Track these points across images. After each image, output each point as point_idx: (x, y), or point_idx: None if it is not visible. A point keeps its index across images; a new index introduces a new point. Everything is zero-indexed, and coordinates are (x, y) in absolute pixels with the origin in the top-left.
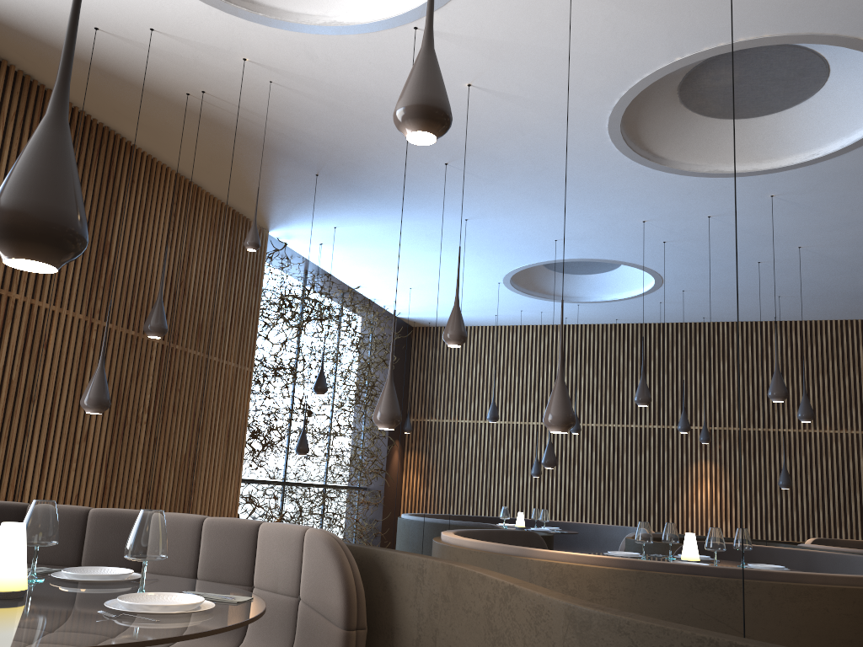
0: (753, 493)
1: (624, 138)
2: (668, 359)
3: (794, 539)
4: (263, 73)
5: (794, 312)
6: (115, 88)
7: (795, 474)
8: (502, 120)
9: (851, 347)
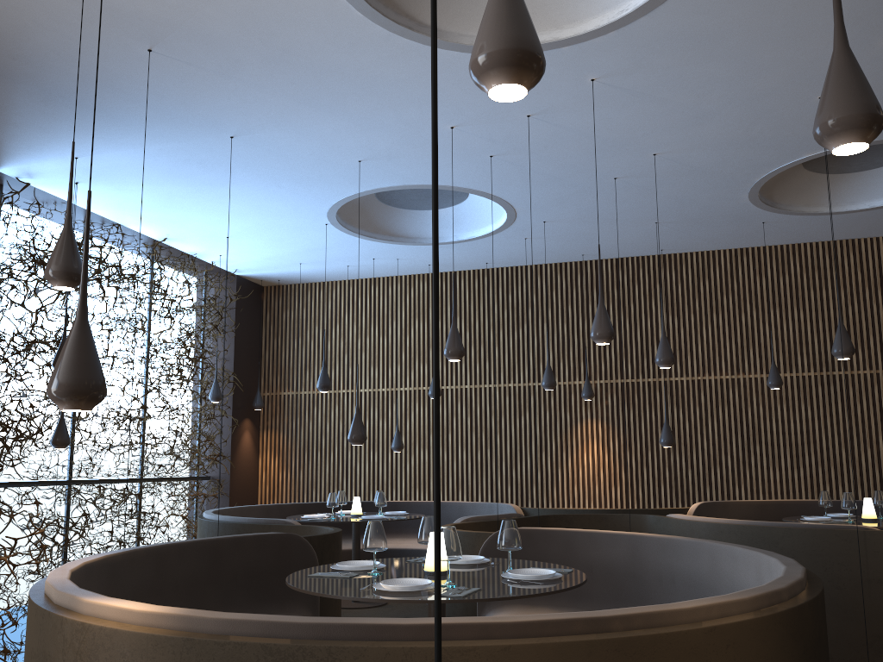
0: (644, 453)
1: None
2: (548, 305)
3: (690, 502)
4: None
5: (680, 241)
6: None
7: (690, 428)
8: None
9: (747, 279)
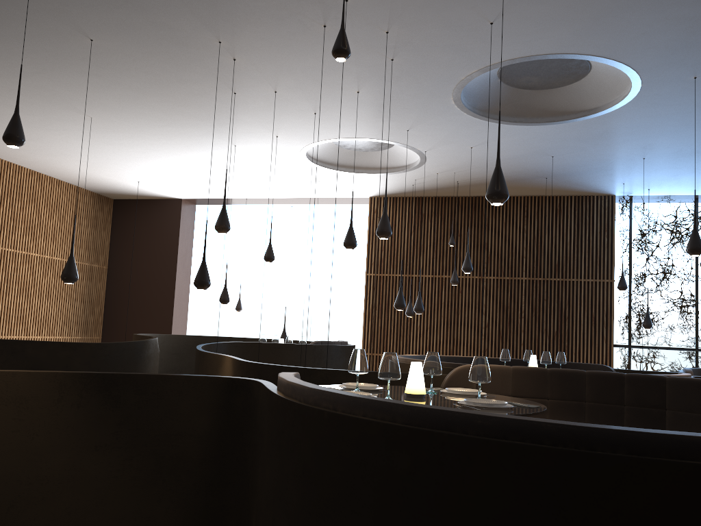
0: None
1: (549, 121)
2: None
3: None
4: (448, 172)
5: None
6: (449, 190)
7: None
8: (509, 144)
9: None
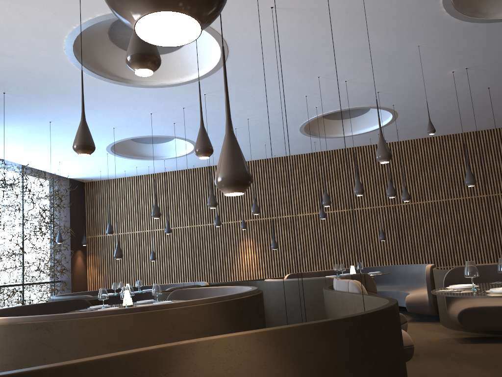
0: (272, 252)
1: (92, 71)
2: None
3: None
4: None
5: (281, 151)
6: None
7: (292, 239)
8: (11, 67)
9: (315, 167)
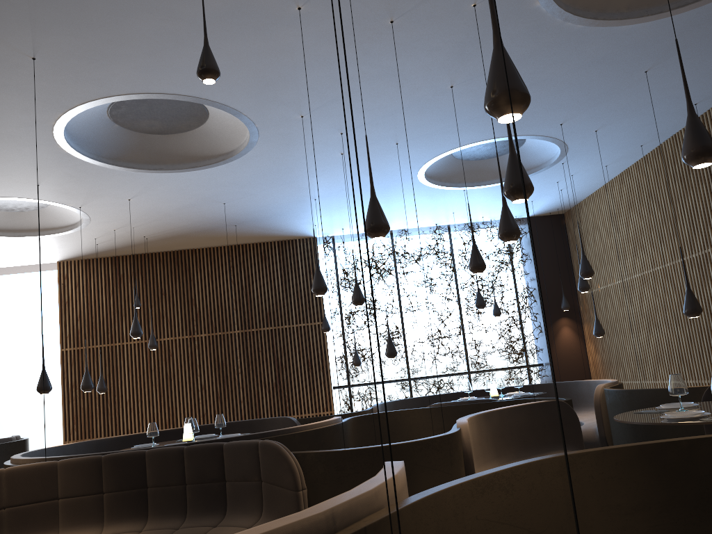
0: None
1: (191, 167)
2: None
3: None
4: (126, 228)
5: None
6: (144, 246)
7: None
8: (168, 193)
9: None
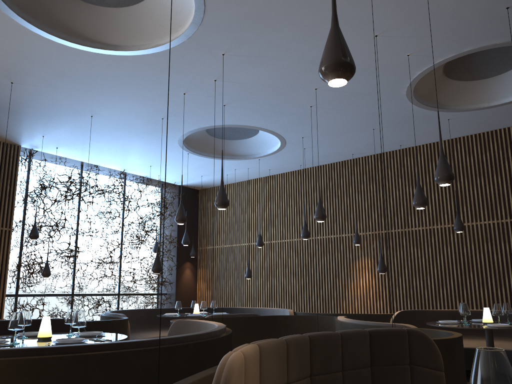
0: (396, 278)
1: (61, 38)
2: (338, 187)
3: None
4: None
5: (406, 139)
6: None
7: (425, 261)
8: None
9: (460, 158)
